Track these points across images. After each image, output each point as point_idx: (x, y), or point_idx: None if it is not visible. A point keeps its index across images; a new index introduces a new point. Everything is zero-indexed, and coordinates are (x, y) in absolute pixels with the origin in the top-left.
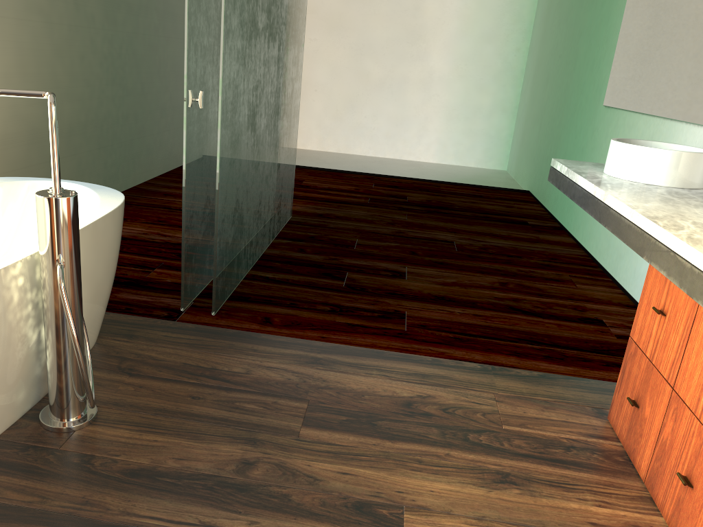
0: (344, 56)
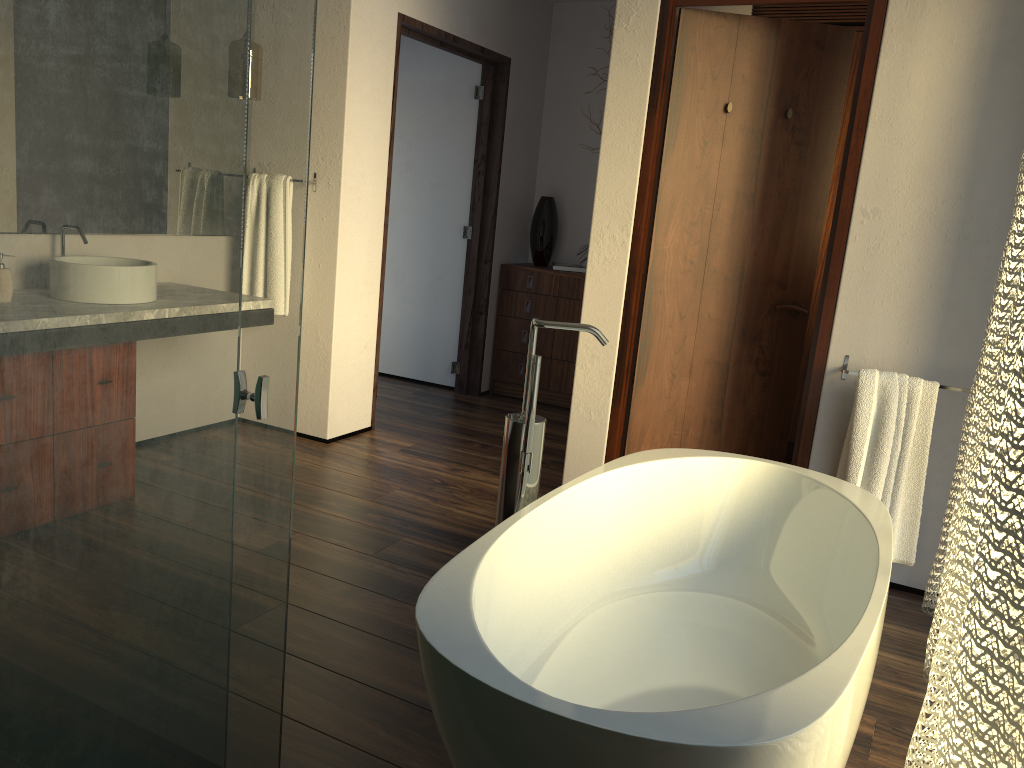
0: None
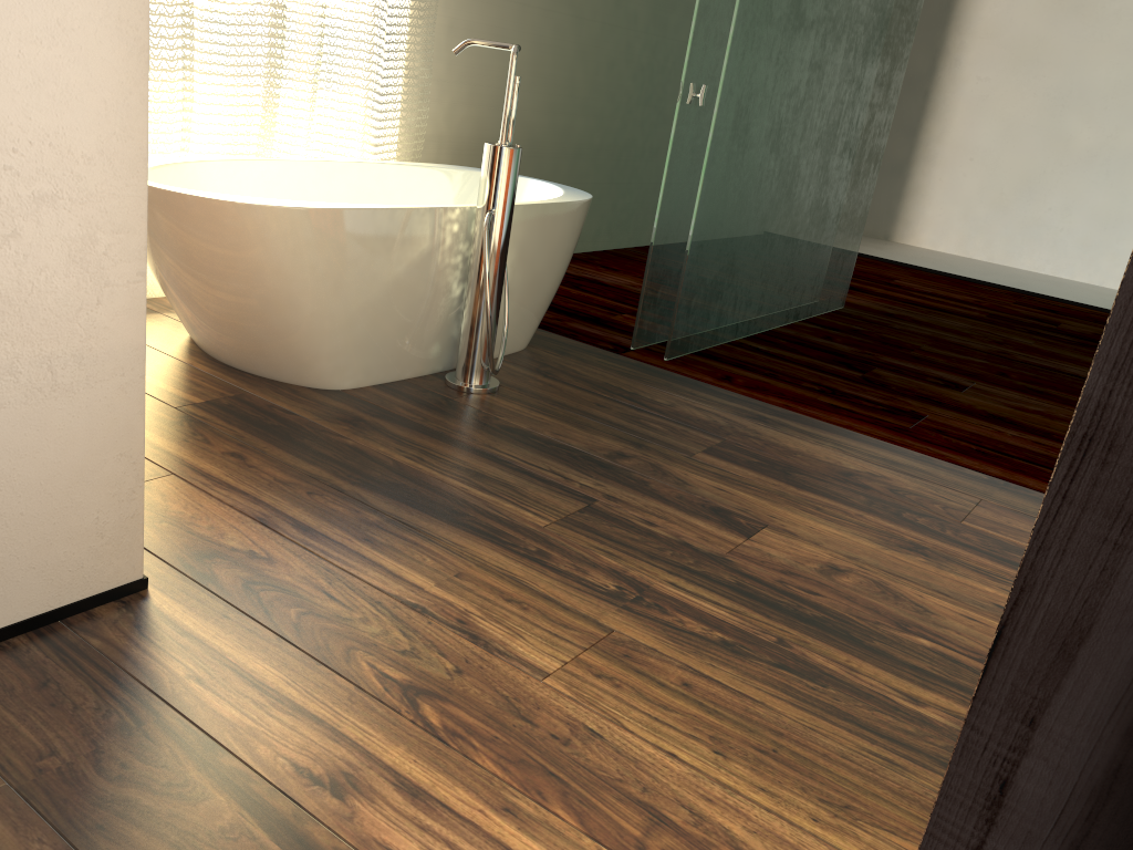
0: (1031, 108)
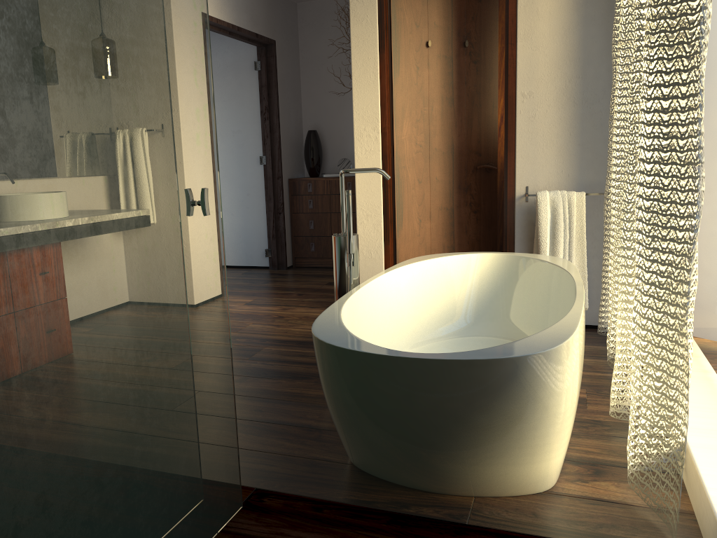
0: None
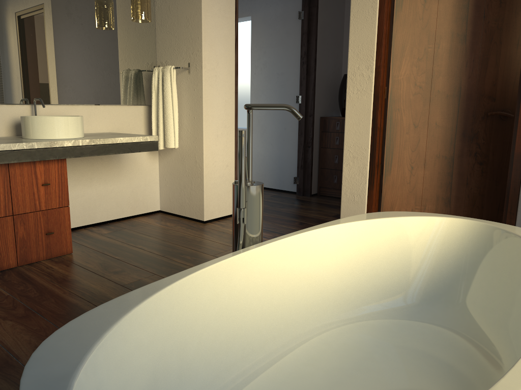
0: None
